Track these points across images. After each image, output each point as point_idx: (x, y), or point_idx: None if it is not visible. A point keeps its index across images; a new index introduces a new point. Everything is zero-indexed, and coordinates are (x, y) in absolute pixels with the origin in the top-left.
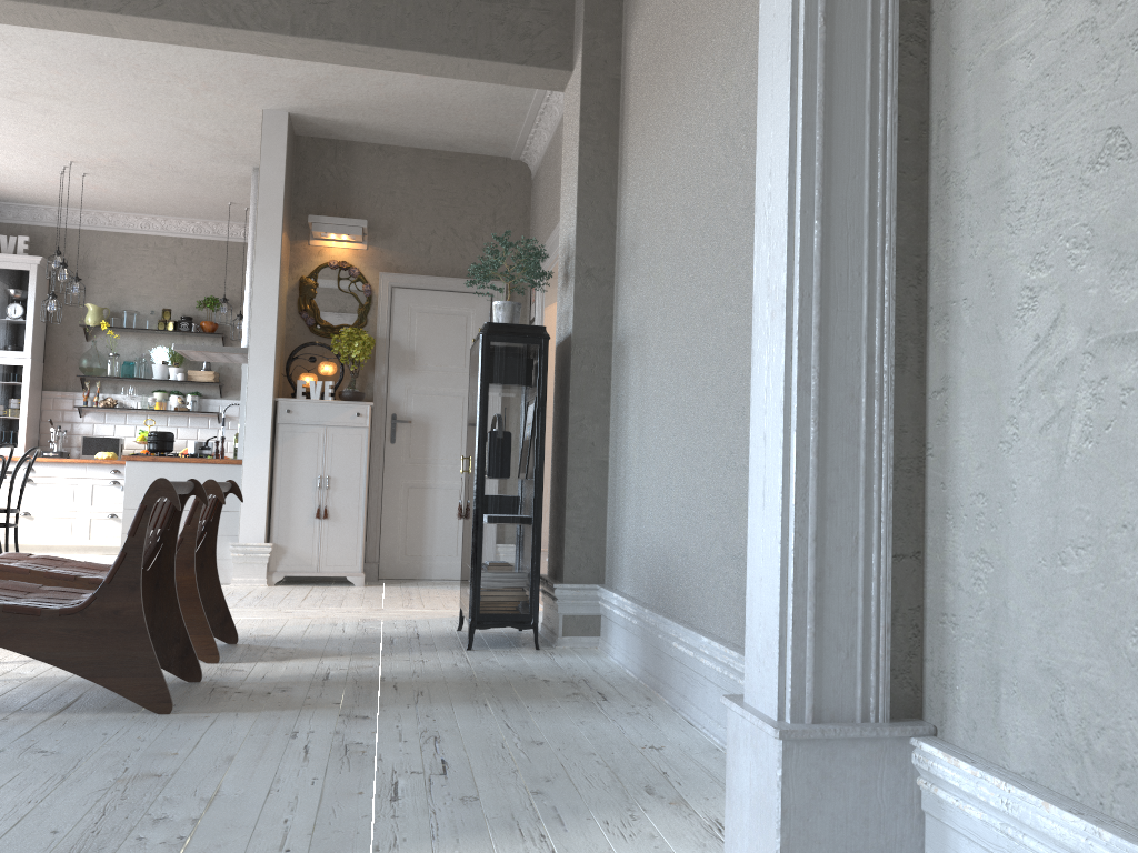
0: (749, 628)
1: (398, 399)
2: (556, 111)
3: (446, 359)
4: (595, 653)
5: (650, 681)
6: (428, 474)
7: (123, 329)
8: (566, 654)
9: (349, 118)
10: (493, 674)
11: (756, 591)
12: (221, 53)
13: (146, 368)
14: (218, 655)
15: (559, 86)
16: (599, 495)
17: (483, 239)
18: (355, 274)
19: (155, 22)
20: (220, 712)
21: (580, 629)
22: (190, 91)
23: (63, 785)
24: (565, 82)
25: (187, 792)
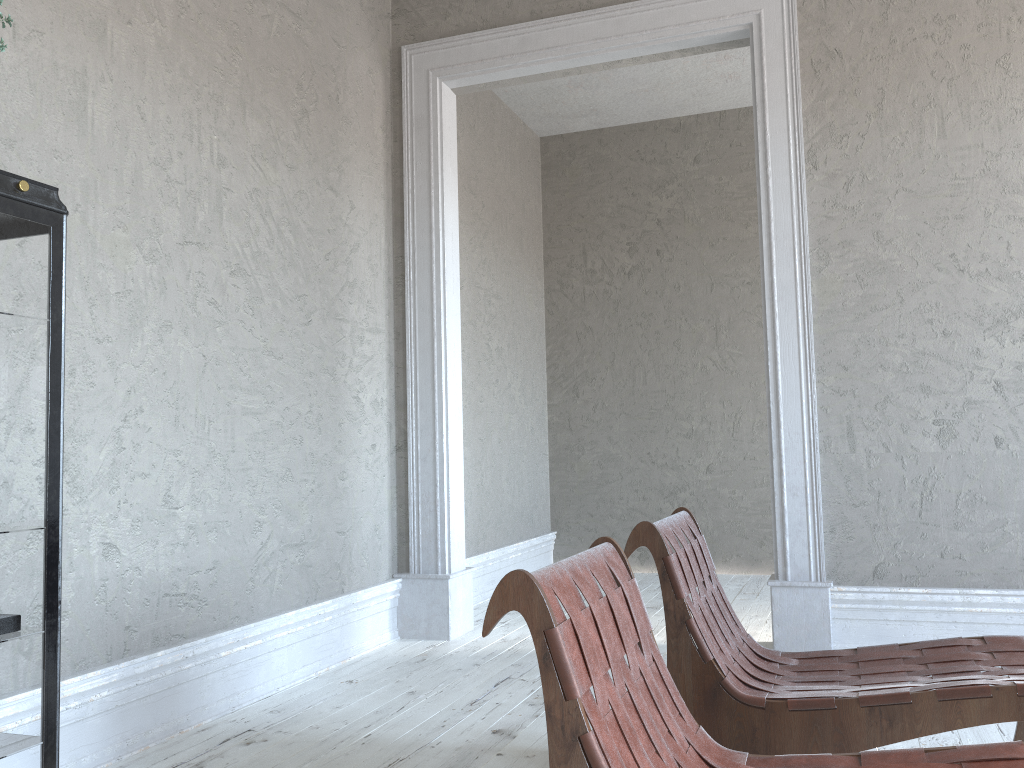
0: (453, 542)
1: None
2: None
3: None
4: None
5: (151, 737)
6: None
7: None
8: None
9: None
10: None
11: (455, 526)
12: None
13: None
14: None
15: None
16: None
17: None
18: None
19: None
20: None
21: None
22: None
23: None
24: None
25: None
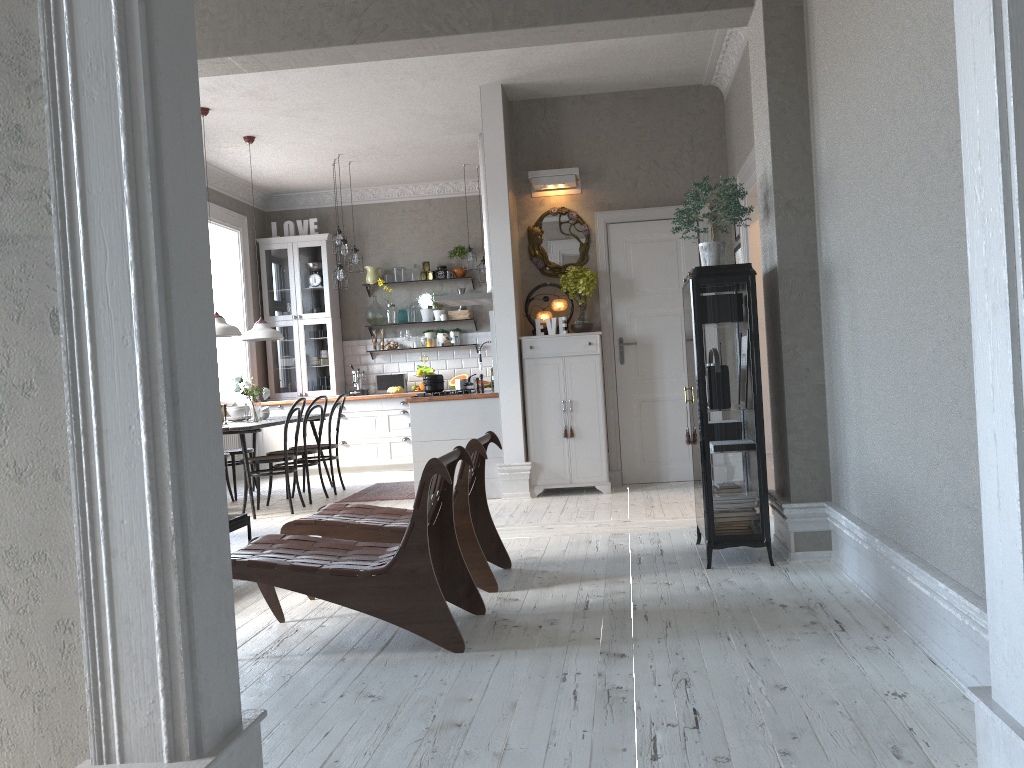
0: (992, 627)
1: (622, 324)
2: (741, 36)
3: (661, 282)
4: (828, 568)
5: (886, 607)
6: (656, 389)
7: (395, 283)
8: (800, 571)
9: (552, 78)
10: (733, 599)
11: (997, 592)
12: None
13: (415, 313)
14: (496, 586)
15: (741, 22)
16: (818, 418)
17: (684, 166)
18: (573, 217)
19: (383, 45)
20: (502, 650)
21: (811, 544)
22: (420, 83)
23: (388, 735)
24: (747, 18)
25: (482, 745)
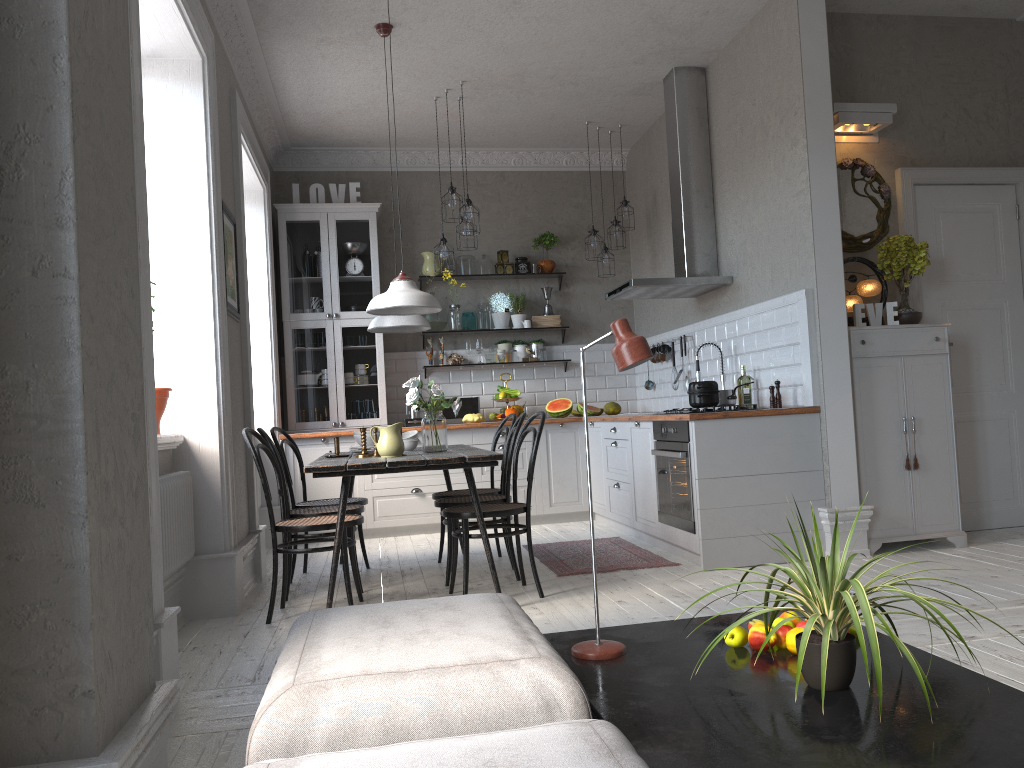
0: None
1: (933, 318)
2: None
3: (976, 266)
4: None
5: None
6: (974, 405)
7: (463, 277)
8: None
9: None
10: None
11: None
12: None
13: (490, 317)
14: None
15: None
16: None
17: (998, 119)
18: (871, 173)
19: None
20: None
21: None
22: None
23: None
24: None
25: None
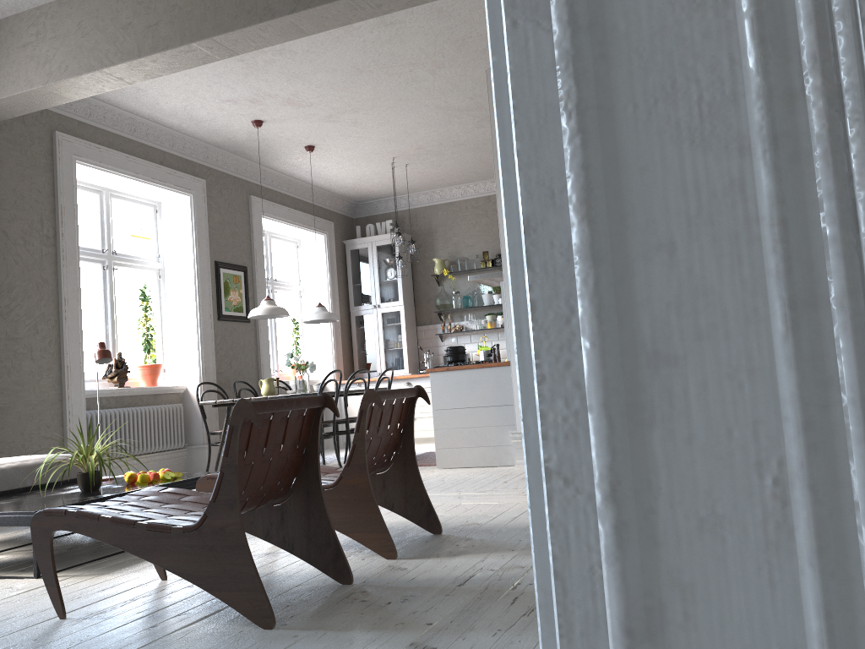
0: None
1: None
2: None
3: None
4: None
5: None
6: None
7: (458, 272)
8: None
9: None
10: None
11: None
12: (429, 31)
13: (477, 298)
14: (394, 552)
15: None
16: None
17: None
18: None
19: (320, 10)
20: (313, 630)
21: None
22: (429, 73)
23: None
24: None
25: None
